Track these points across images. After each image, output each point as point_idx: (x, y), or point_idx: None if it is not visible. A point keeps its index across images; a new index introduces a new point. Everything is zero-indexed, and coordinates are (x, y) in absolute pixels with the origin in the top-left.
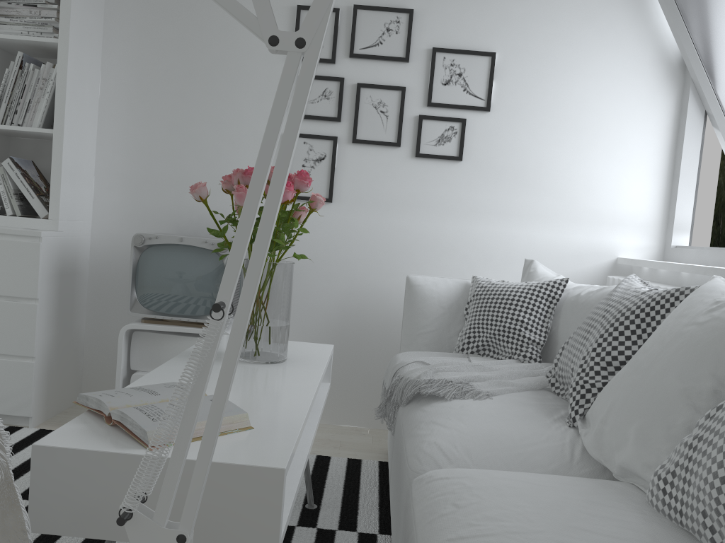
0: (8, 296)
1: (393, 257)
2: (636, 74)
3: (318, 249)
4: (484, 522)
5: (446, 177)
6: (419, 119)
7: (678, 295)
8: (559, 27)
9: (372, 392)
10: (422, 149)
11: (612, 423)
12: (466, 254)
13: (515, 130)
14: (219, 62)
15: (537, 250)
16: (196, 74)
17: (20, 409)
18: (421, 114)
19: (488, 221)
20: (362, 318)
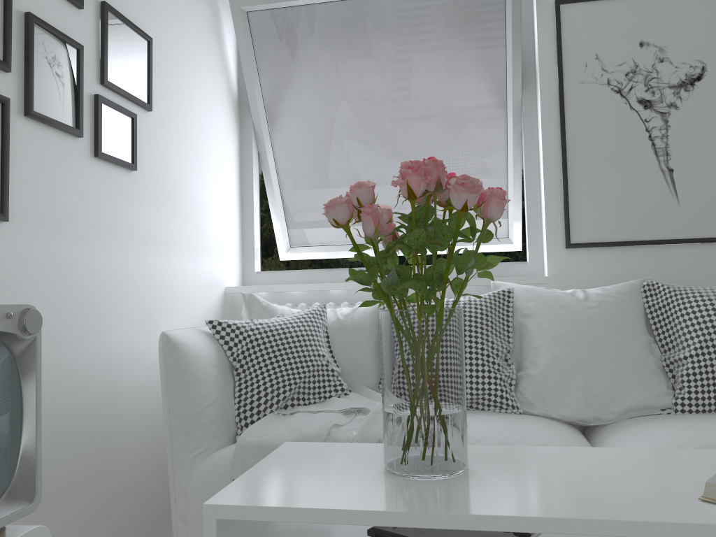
0: None
1: (83, 312)
2: (222, 105)
3: None
4: None
5: (122, 190)
6: (99, 101)
7: (503, 297)
8: (184, 33)
9: None
10: (102, 146)
11: (598, 386)
12: (144, 298)
13: (166, 140)
14: None
15: (188, 285)
16: None
17: None
18: (96, 93)
19: (157, 252)
20: (56, 425)
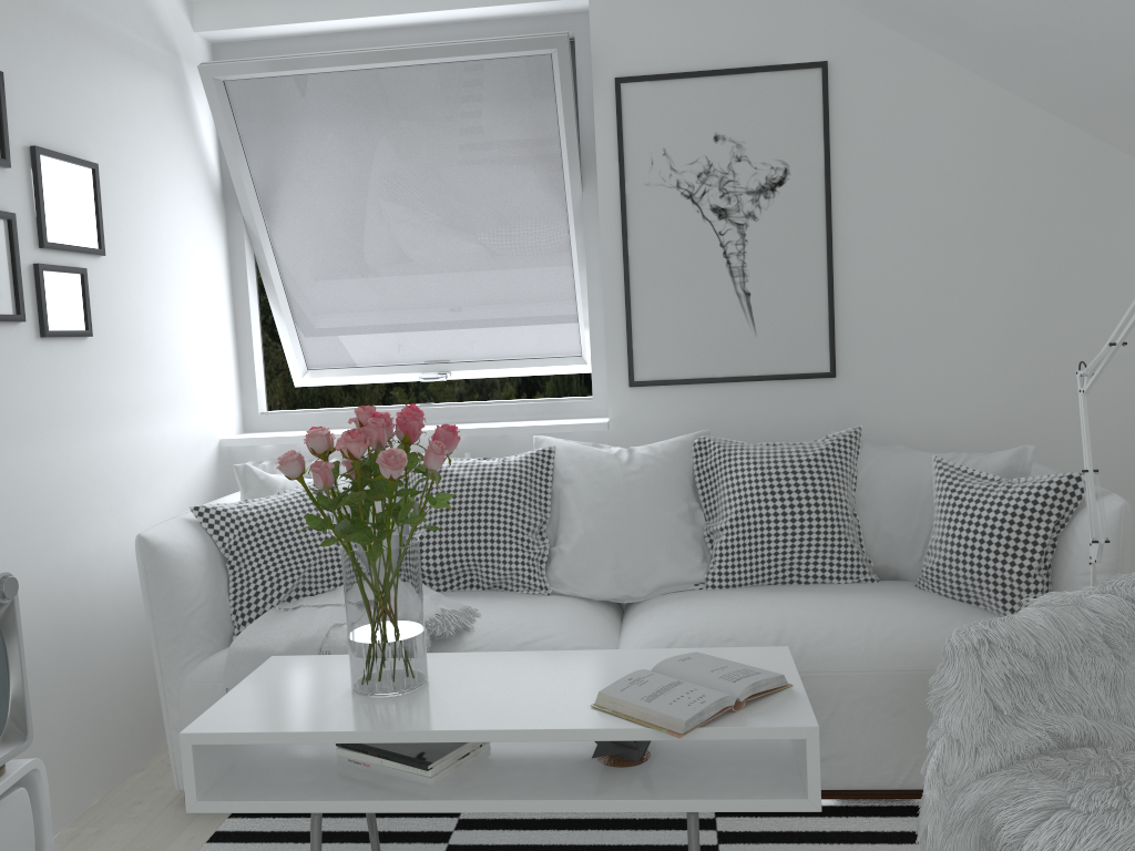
0: None
1: (45, 517)
2: (199, 206)
3: None
4: (764, 628)
5: (78, 365)
6: (41, 272)
7: (542, 458)
8: (139, 134)
9: (60, 763)
10: (49, 323)
11: (629, 563)
12: (115, 482)
13: (127, 283)
14: None
15: (169, 452)
16: None
17: None
18: (35, 261)
19: (126, 424)
20: (28, 644)
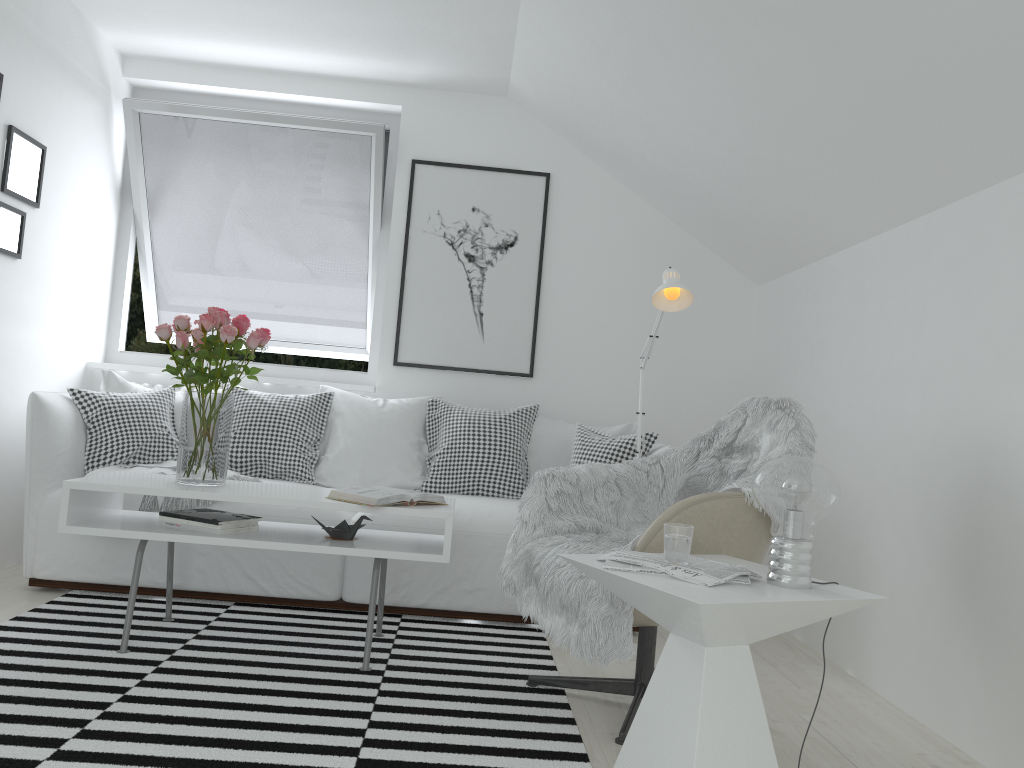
0: None
1: None
2: (104, 194)
3: None
4: None
5: (8, 275)
6: None
7: (324, 398)
8: (75, 135)
9: None
10: None
11: (372, 469)
12: (14, 363)
13: (48, 231)
14: None
15: (52, 357)
16: None
17: None
18: None
19: (29, 326)
20: None
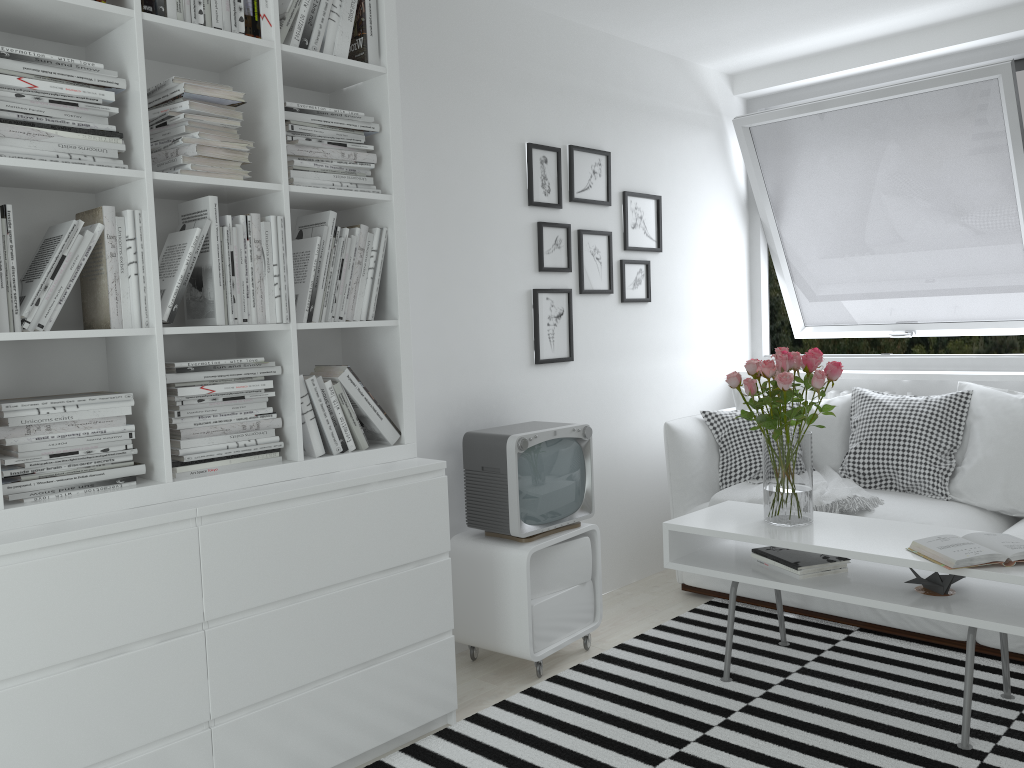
0: (417, 560)
1: (616, 407)
2: (728, 213)
3: (565, 414)
4: None
5: (641, 319)
6: (623, 264)
7: (960, 398)
8: (689, 172)
9: (615, 550)
10: (626, 294)
11: (1017, 484)
12: (658, 392)
13: (675, 268)
14: (467, 209)
15: (695, 377)
16: (447, 225)
17: (445, 704)
18: (621, 258)
19: (668, 357)
20: (602, 477)
